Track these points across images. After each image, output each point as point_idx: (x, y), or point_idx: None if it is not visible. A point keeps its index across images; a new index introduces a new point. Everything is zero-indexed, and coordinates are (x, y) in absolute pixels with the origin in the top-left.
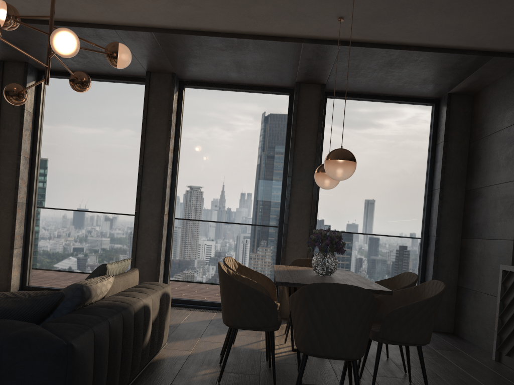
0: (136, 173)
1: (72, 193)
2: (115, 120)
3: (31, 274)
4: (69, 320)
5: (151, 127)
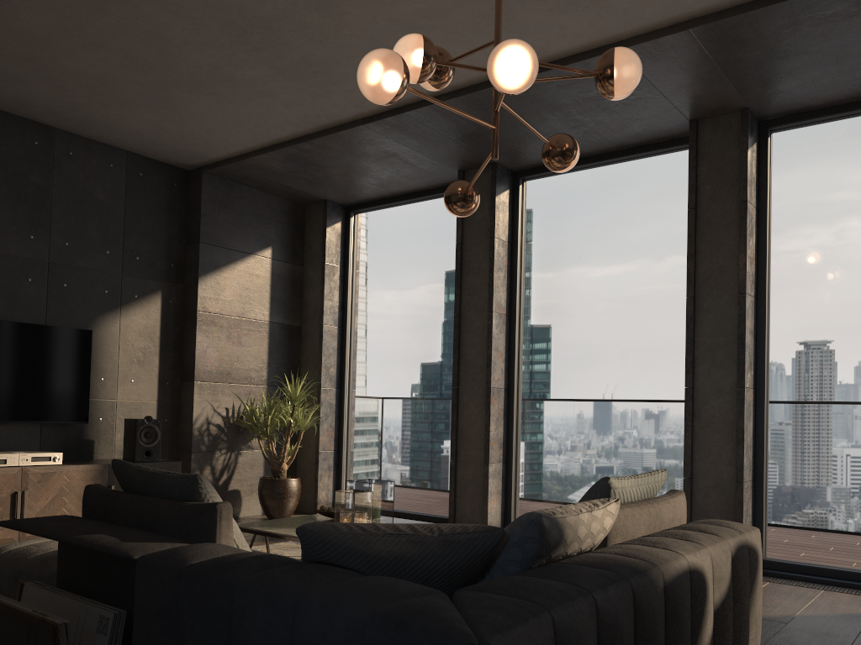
0: (683, 316)
1: (574, 365)
2: (638, 225)
3: (517, 506)
4: (503, 589)
5: (706, 221)
